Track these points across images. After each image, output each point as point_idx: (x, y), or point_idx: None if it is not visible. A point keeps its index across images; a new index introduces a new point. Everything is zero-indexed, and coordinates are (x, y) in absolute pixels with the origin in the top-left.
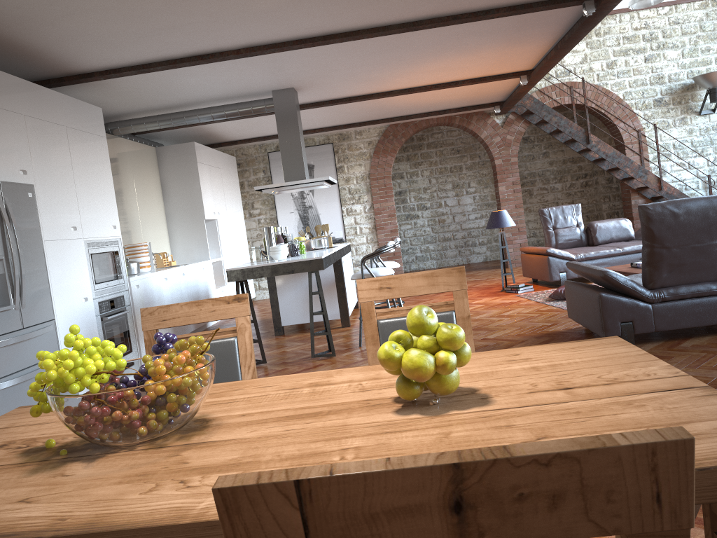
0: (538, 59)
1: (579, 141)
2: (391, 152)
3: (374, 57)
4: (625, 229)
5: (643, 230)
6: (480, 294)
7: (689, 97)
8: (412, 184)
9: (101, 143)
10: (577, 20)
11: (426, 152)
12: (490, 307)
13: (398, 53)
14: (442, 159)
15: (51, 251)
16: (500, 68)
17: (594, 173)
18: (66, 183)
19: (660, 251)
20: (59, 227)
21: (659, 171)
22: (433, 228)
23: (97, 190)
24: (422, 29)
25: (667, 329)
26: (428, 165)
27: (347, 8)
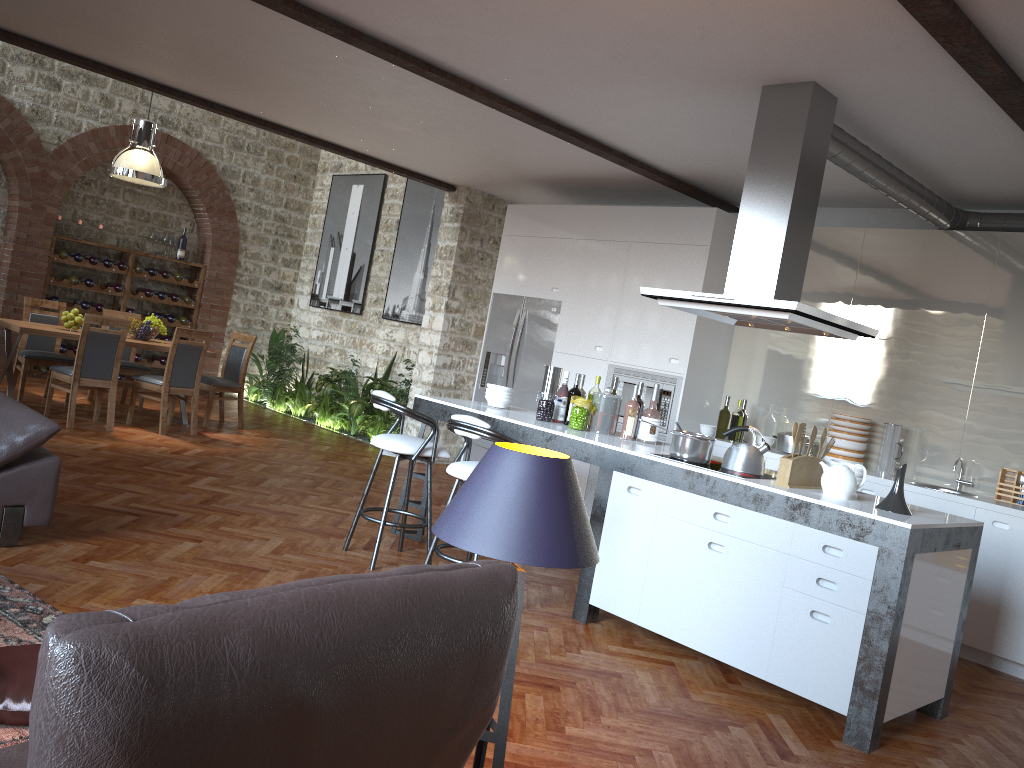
0: None
1: None
2: None
3: (517, 30)
4: None
5: None
6: None
7: None
8: None
9: (694, 254)
10: None
11: None
12: None
13: (482, 10)
14: None
15: (559, 362)
16: None
17: None
18: (607, 301)
19: None
20: (579, 343)
21: None
22: None
23: (658, 312)
24: (334, 30)
25: None
26: None
27: (359, 72)
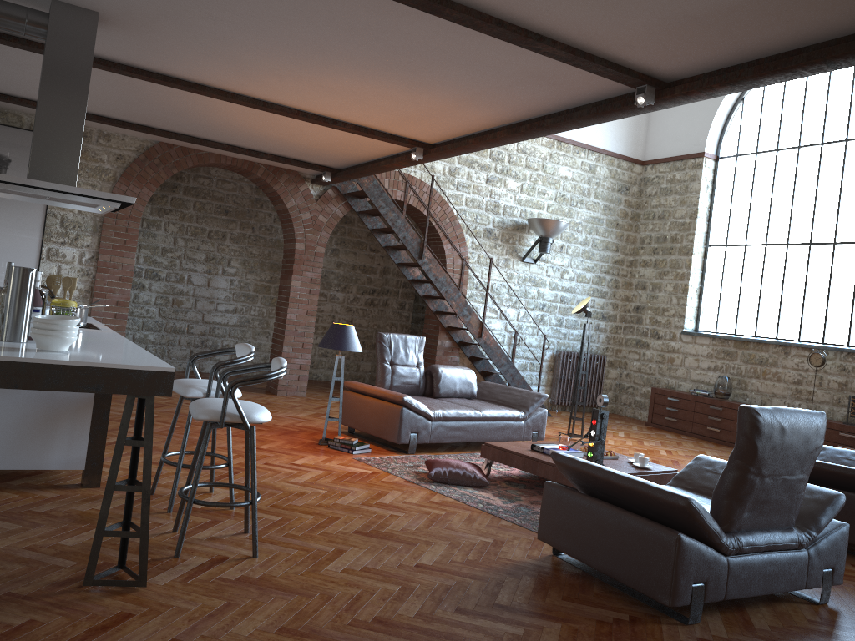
0: (460, 134)
1: (411, 252)
2: (152, 183)
3: (298, 26)
4: (470, 383)
5: (743, 445)
6: (290, 444)
7: (517, 238)
8: (147, 238)
9: None
10: (578, 106)
11: (181, 198)
12: (340, 478)
13: (335, 38)
14: (202, 216)
15: None
16: (407, 126)
17: (384, 291)
18: None
19: (754, 479)
20: None
21: (484, 314)
22: (162, 309)
23: None
24: (442, 16)
25: (737, 597)
26: (179, 218)
27: None
